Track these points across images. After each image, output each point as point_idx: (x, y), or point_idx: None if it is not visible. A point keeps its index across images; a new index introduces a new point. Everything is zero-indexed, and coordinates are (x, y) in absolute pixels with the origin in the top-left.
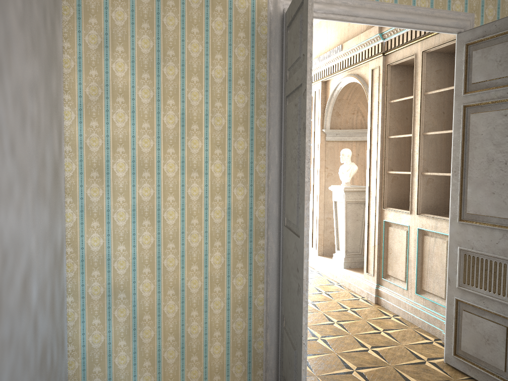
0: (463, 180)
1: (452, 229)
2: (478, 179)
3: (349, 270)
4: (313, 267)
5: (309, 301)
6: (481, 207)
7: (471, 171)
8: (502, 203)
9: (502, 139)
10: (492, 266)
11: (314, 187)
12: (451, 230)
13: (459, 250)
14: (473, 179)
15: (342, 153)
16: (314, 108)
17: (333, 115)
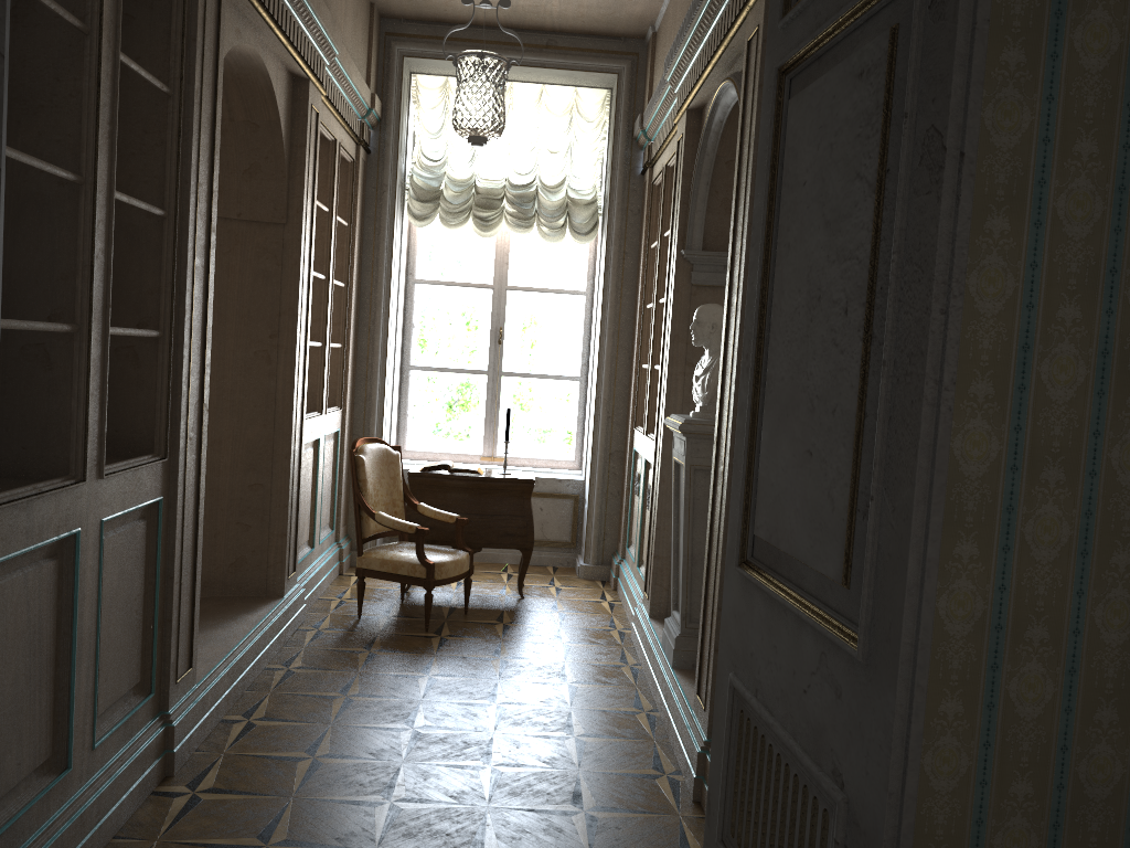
0: (760, 392)
1: (728, 596)
2: (785, 387)
3: (682, 677)
4: (636, 648)
5: (497, 760)
6: (782, 513)
7: (774, 352)
8: (826, 502)
9: (847, 195)
10: (790, 795)
11: (659, 420)
12: (725, 600)
13: (730, 691)
14: (774, 387)
15: (695, 317)
16: (674, 192)
17: (714, 210)
